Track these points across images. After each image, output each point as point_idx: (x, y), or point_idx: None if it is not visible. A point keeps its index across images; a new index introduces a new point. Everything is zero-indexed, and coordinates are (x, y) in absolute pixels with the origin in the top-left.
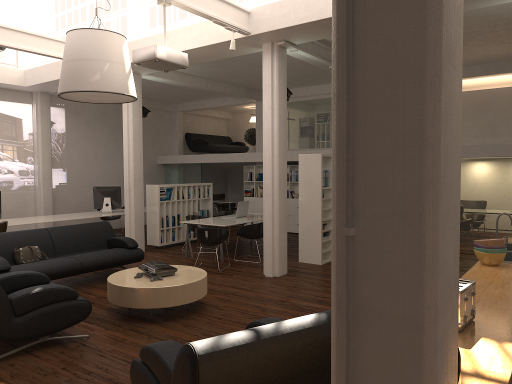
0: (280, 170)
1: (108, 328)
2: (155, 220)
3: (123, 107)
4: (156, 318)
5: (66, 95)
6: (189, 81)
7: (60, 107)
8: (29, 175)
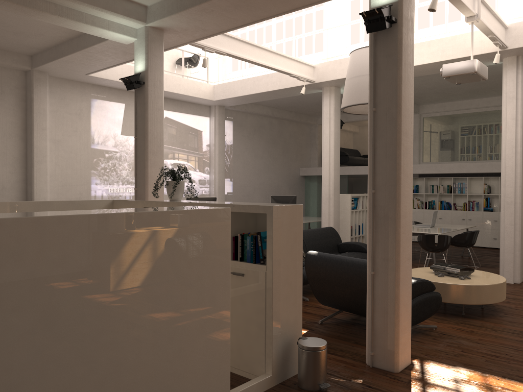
0: (522, 179)
1: (438, 321)
2: (345, 228)
3: (325, 119)
4: (467, 314)
5: (352, 107)
6: None
7: (229, 120)
8: (205, 184)
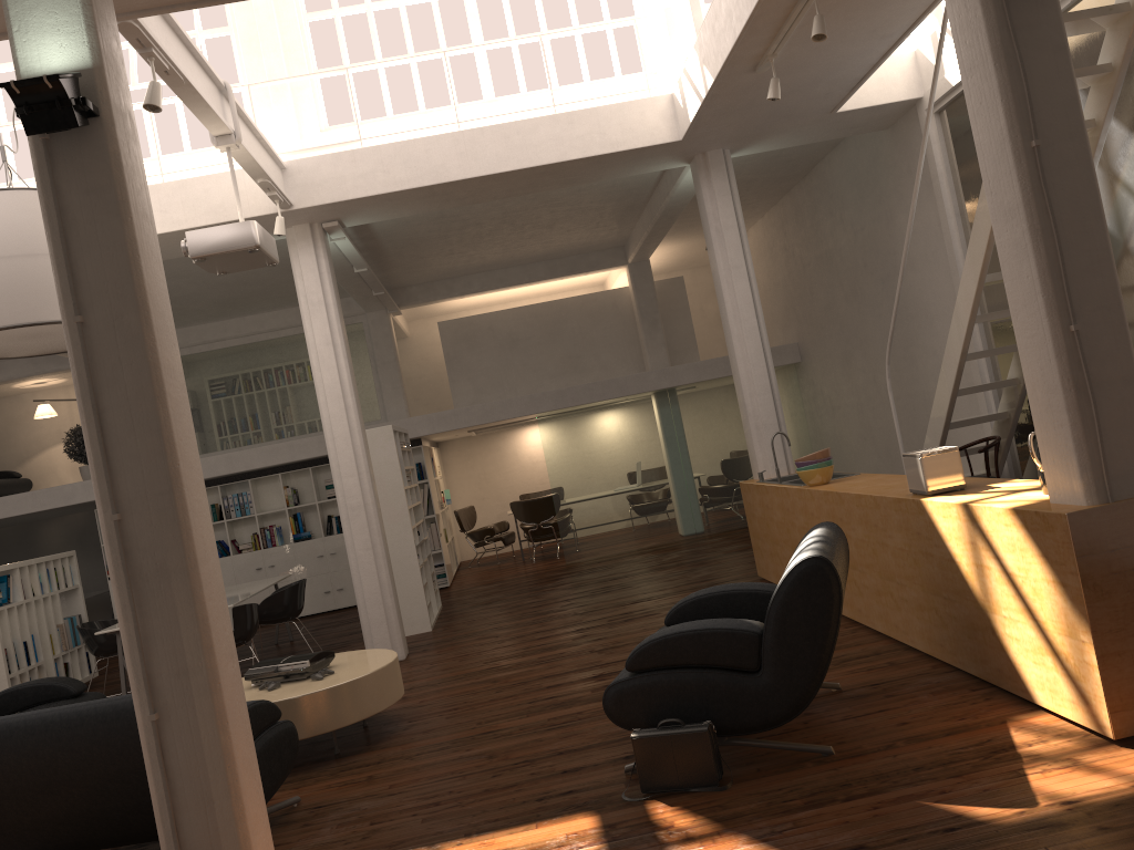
0: (367, 457)
1: (296, 787)
2: None
3: None
4: (346, 749)
5: None
6: None
7: None
8: None
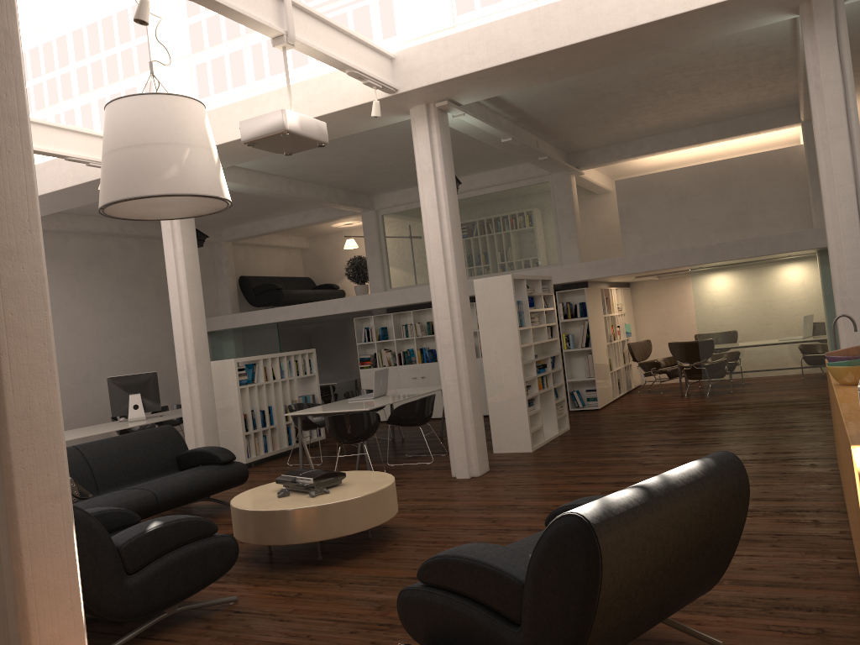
0: (462, 304)
1: (258, 584)
2: (234, 420)
3: (165, 232)
4: (328, 558)
5: (115, 208)
6: (263, 184)
7: None
8: None
